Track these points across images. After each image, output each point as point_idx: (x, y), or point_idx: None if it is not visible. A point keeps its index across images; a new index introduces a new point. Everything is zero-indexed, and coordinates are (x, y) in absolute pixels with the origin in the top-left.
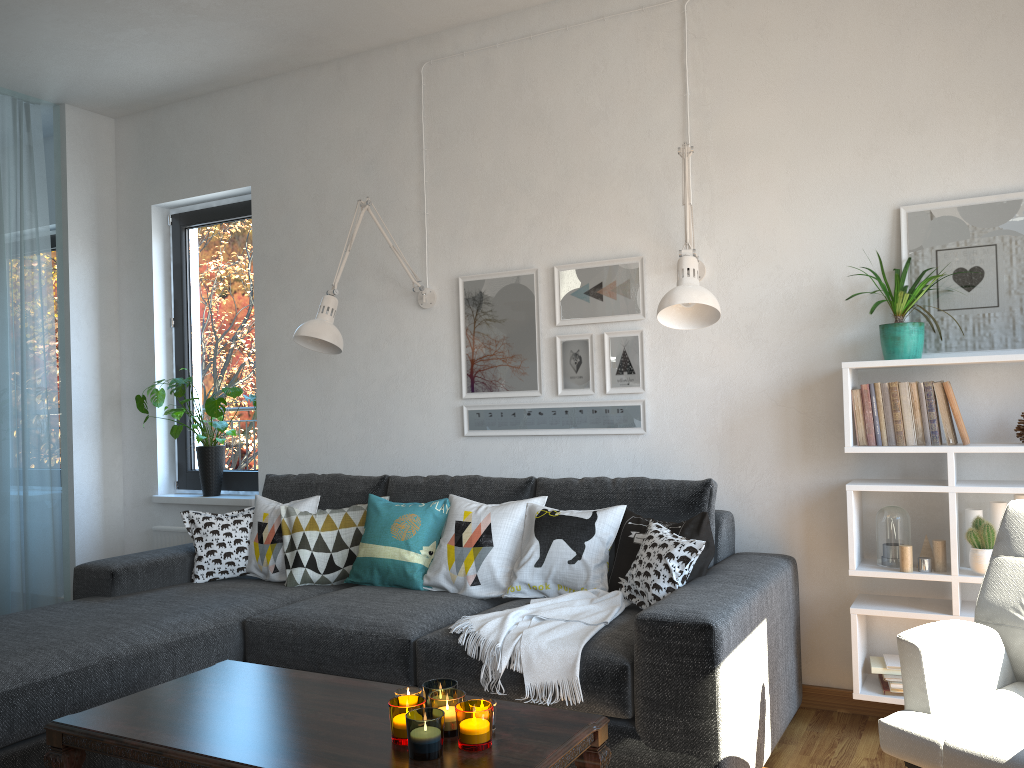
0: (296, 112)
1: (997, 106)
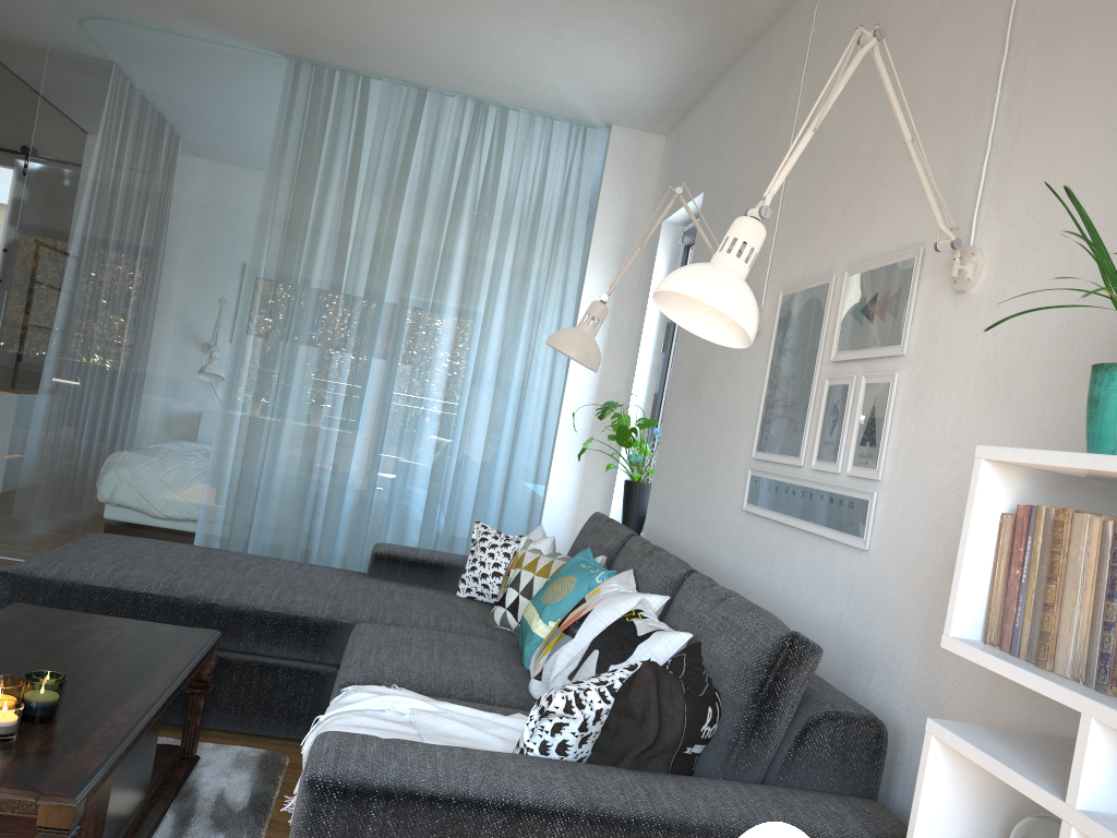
0: (739, 98)
1: None
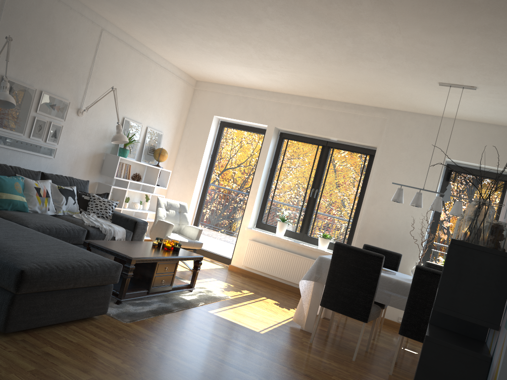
0: None
1: (143, 103)
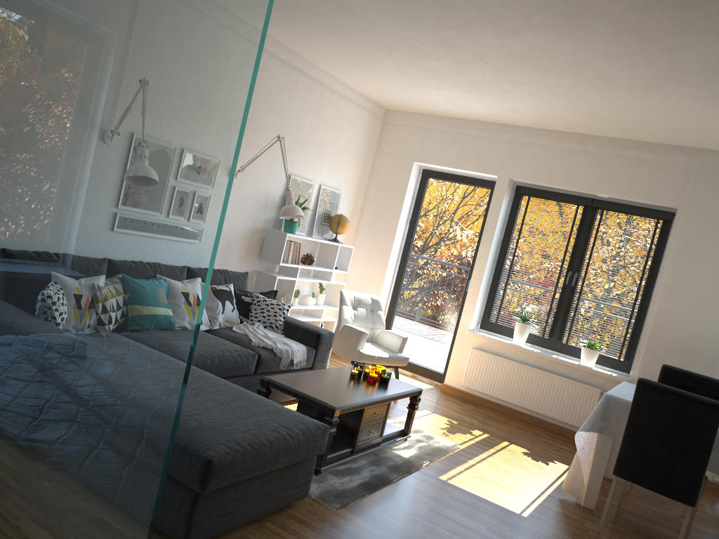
0: None
1: (315, 151)
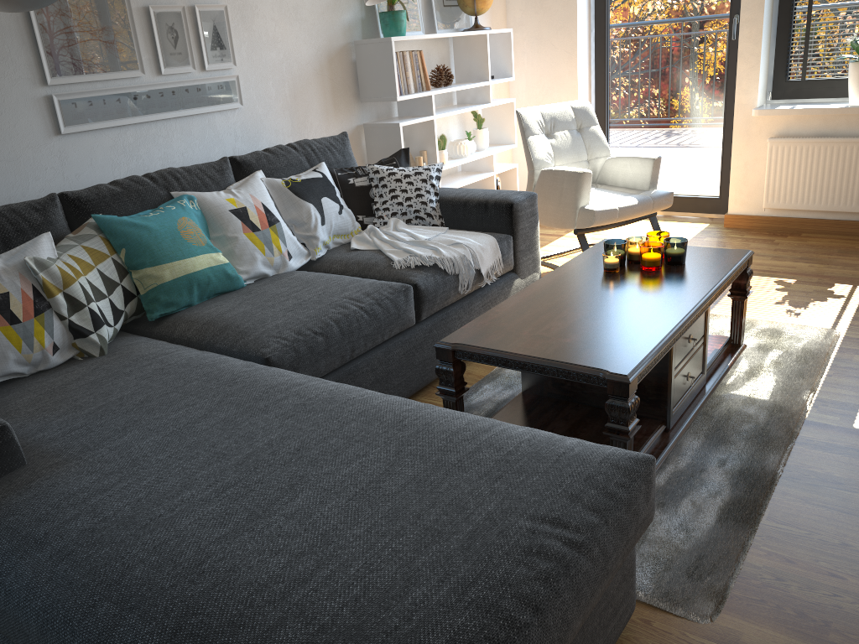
0: None
1: None
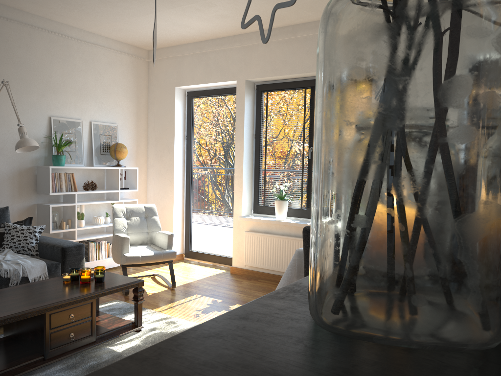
0: None
1: (75, 93)
